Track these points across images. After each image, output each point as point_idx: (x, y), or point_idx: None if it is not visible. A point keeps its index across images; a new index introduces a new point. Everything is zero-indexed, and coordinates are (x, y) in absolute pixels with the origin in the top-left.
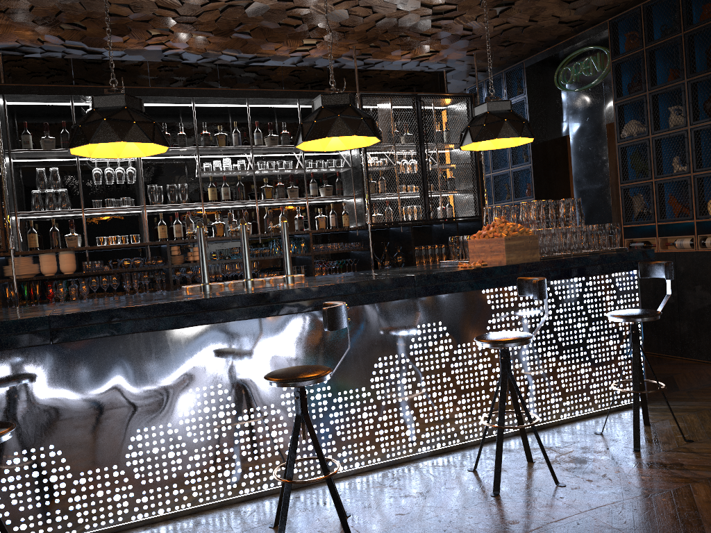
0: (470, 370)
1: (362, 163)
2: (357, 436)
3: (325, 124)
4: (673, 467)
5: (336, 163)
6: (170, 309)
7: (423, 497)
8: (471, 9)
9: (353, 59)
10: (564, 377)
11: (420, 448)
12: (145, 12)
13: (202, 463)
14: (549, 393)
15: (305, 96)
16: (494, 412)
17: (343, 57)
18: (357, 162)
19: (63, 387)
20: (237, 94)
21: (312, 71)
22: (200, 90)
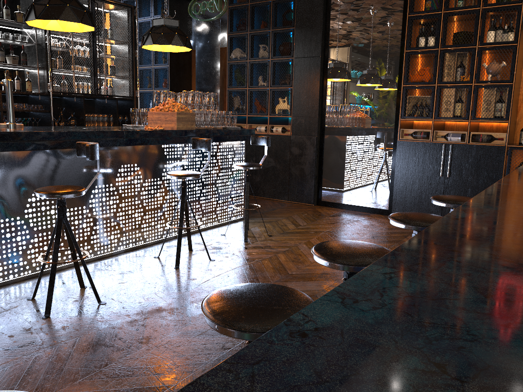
0: (152, 197)
1: (46, 42)
2: (79, 239)
3: (57, 9)
4: (266, 247)
5: (22, 38)
6: None
7: (133, 273)
8: None
9: None
10: (204, 203)
11: (119, 247)
12: None
13: None
14: (195, 212)
15: None
16: (172, 221)
17: None
18: (42, 40)
19: None
20: None
21: None
22: None
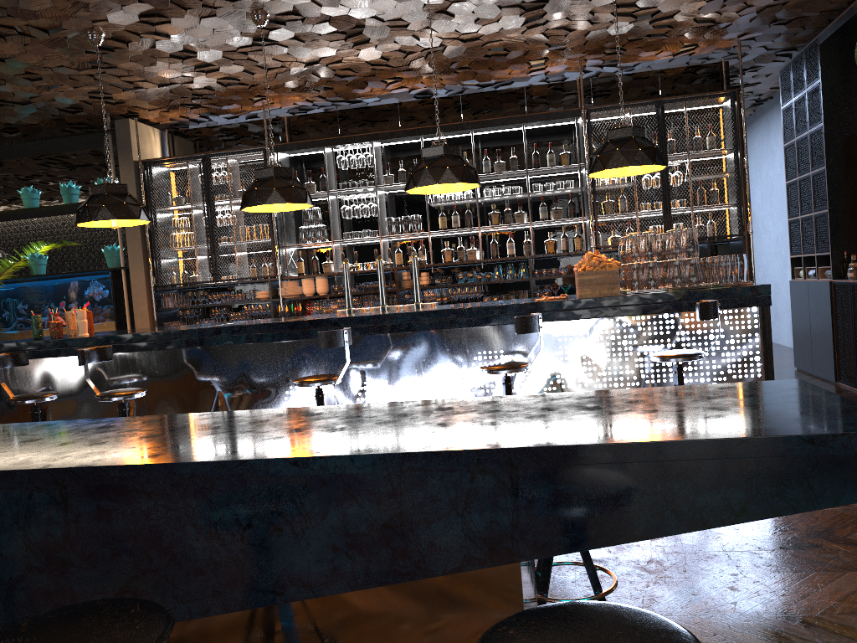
0: None
1: (586, 184)
2: None
3: (417, 176)
4: None
5: (566, 184)
6: (269, 327)
7: None
8: (682, 5)
9: (603, 66)
10: None
11: None
12: (364, 70)
13: None
14: None
15: (526, 120)
16: None
17: (589, 67)
18: (585, 182)
19: (212, 376)
20: (457, 128)
21: (557, 86)
22: (424, 128)
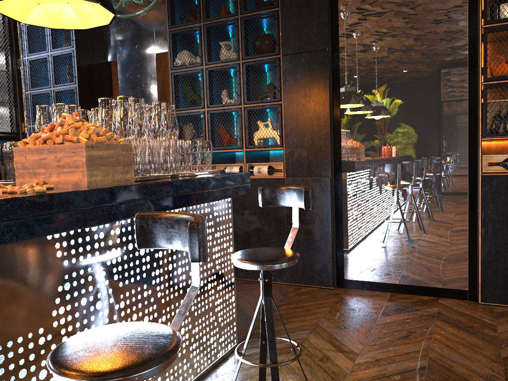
0: None
1: None
2: None
3: None
4: None
5: None
6: None
7: None
8: None
9: None
10: None
11: None
12: None
13: None
14: None
15: None
16: None
17: None
18: None
19: None
20: None
21: None
22: None
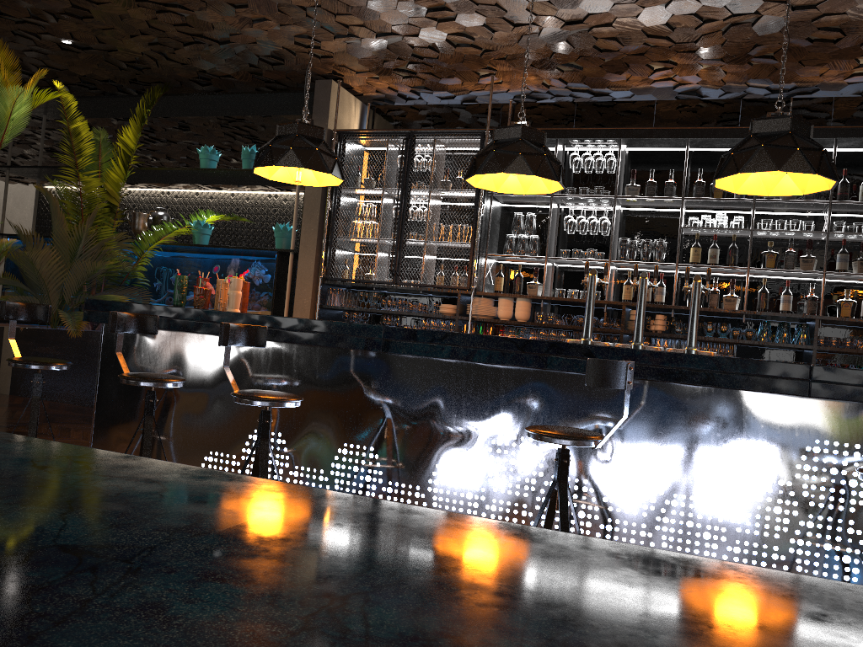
0: None
1: None
2: None
3: (743, 157)
4: None
5: None
6: (487, 342)
7: None
8: None
9: None
10: None
11: None
12: (634, 43)
13: (497, 516)
14: None
15: (844, 135)
16: None
17: None
18: None
19: (390, 397)
20: (742, 134)
21: None
22: (695, 130)
